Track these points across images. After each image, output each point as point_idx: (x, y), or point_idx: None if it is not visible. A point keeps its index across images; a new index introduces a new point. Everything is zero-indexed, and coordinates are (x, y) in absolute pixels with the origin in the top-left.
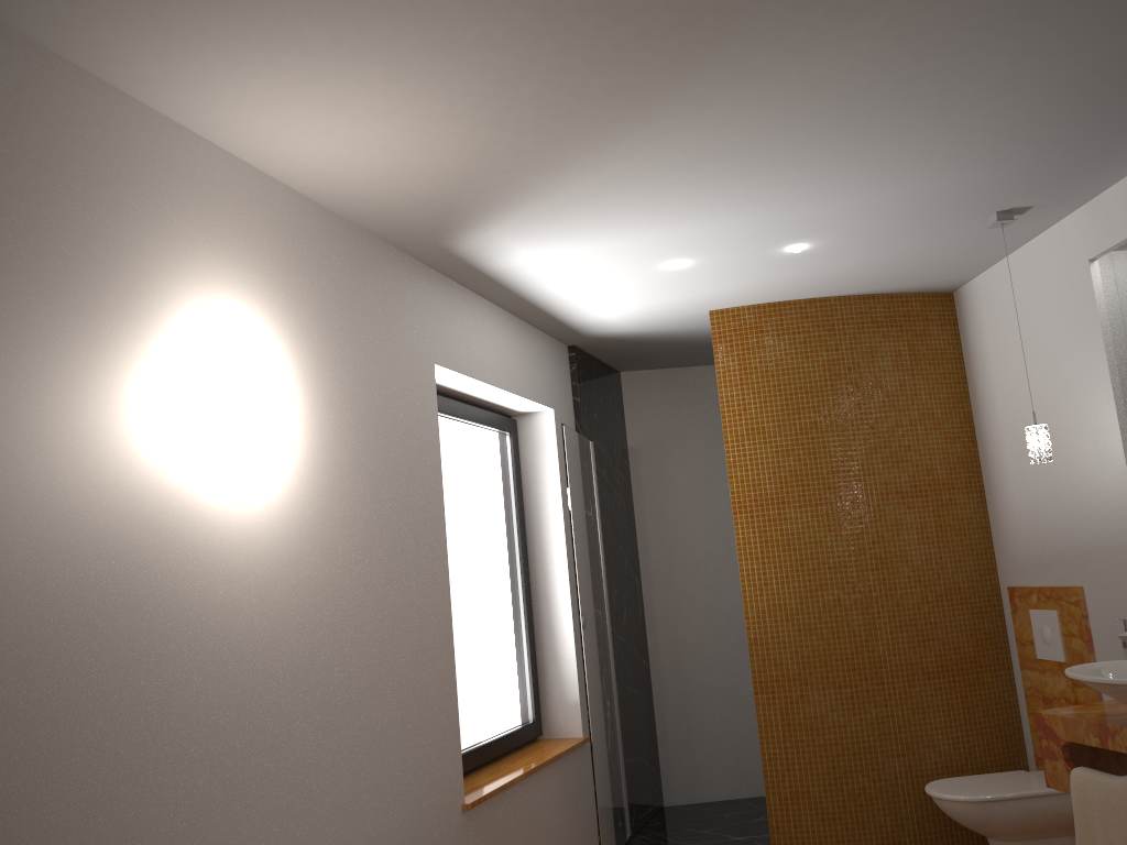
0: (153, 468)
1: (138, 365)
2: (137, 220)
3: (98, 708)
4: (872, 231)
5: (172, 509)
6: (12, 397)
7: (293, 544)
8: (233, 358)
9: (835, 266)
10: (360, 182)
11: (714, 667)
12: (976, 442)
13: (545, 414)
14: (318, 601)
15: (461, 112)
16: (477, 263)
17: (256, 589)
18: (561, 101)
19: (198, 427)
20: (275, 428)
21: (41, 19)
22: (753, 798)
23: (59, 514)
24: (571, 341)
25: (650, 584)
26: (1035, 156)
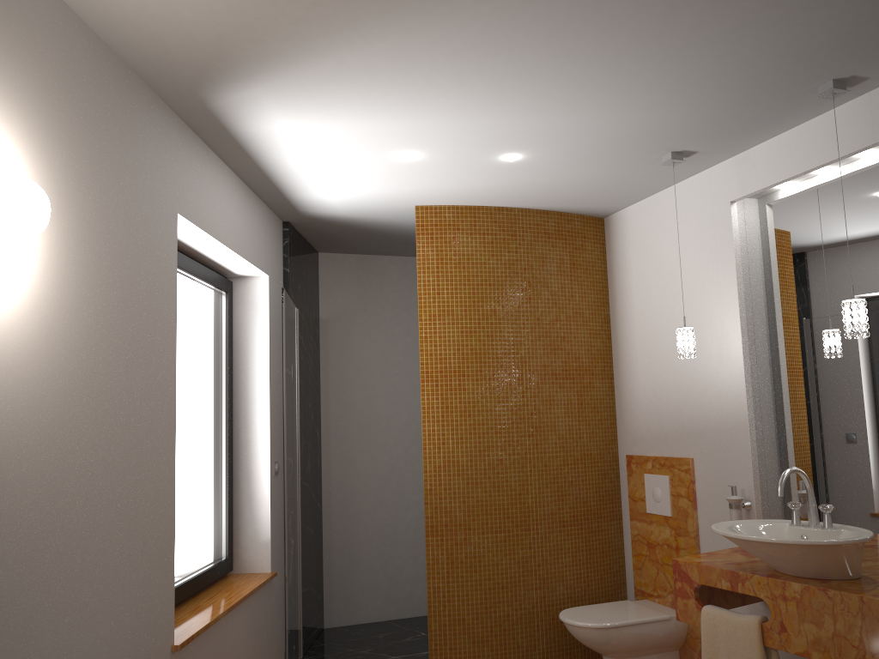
0: None
1: None
2: None
3: None
4: (575, 152)
5: None
6: None
7: (28, 378)
8: None
9: (532, 180)
10: (136, 2)
11: (376, 510)
12: (611, 339)
13: (260, 279)
14: (50, 442)
15: None
16: (228, 122)
17: None
18: None
19: None
20: (18, 248)
21: None
22: (399, 619)
23: None
24: (287, 217)
25: (329, 438)
26: (724, 106)
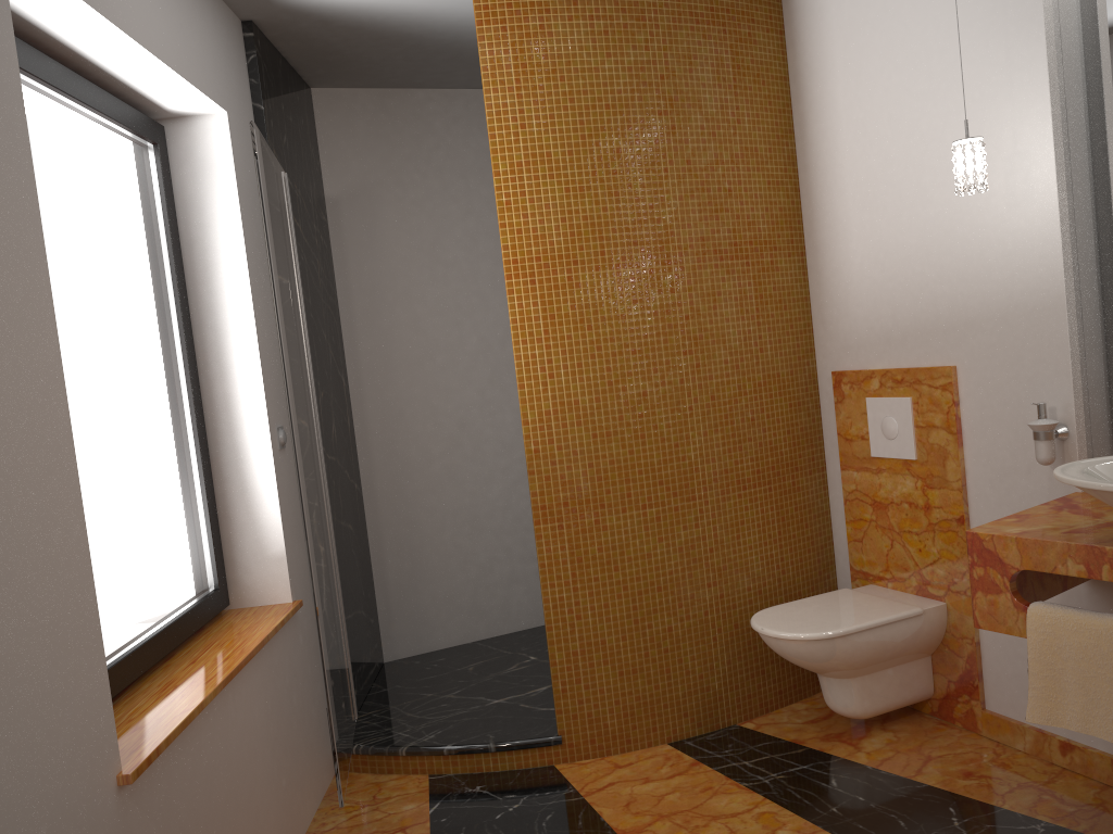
0: None
1: None
2: None
3: None
4: None
5: None
6: None
7: None
8: None
9: None
10: None
11: (445, 486)
12: (799, 191)
13: (213, 119)
14: None
15: None
16: None
17: None
18: None
19: None
20: None
21: None
22: (492, 638)
23: None
24: (249, 11)
25: (361, 385)
26: None
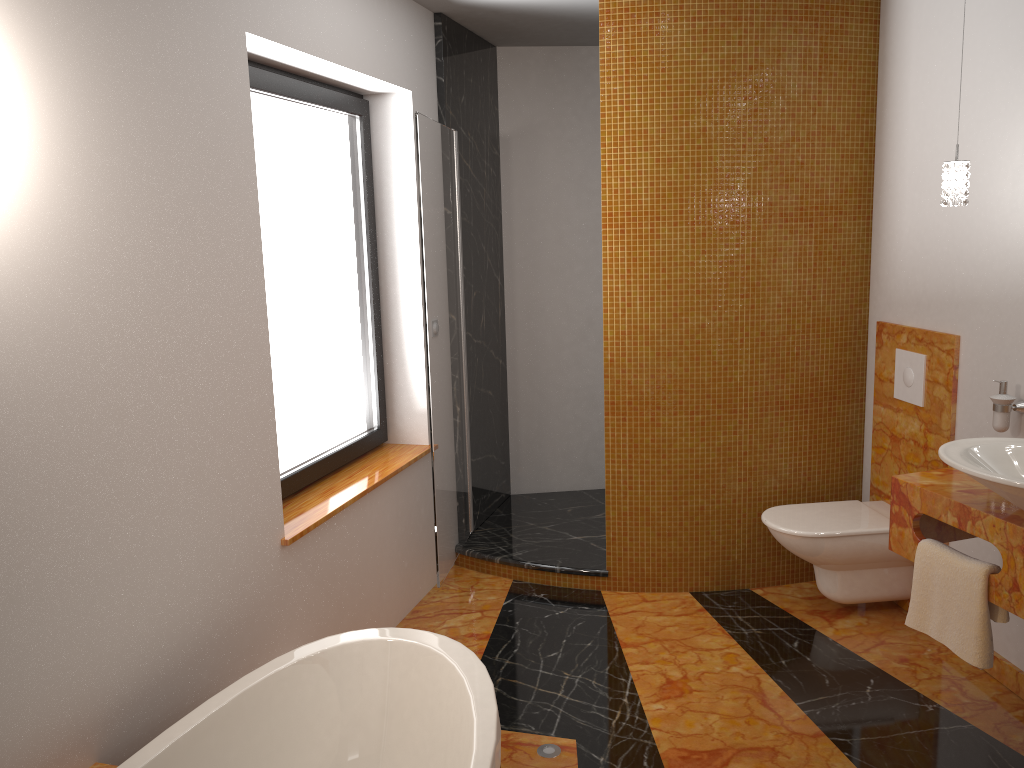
0: None
1: None
2: None
3: None
4: None
5: None
6: None
7: (22, 280)
8: None
9: None
10: None
11: (571, 369)
12: (874, 163)
13: (402, 96)
14: (69, 349)
15: None
16: None
17: None
18: None
19: None
20: None
21: None
22: (596, 490)
23: None
24: (437, 8)
25: (513, 284)
26: None
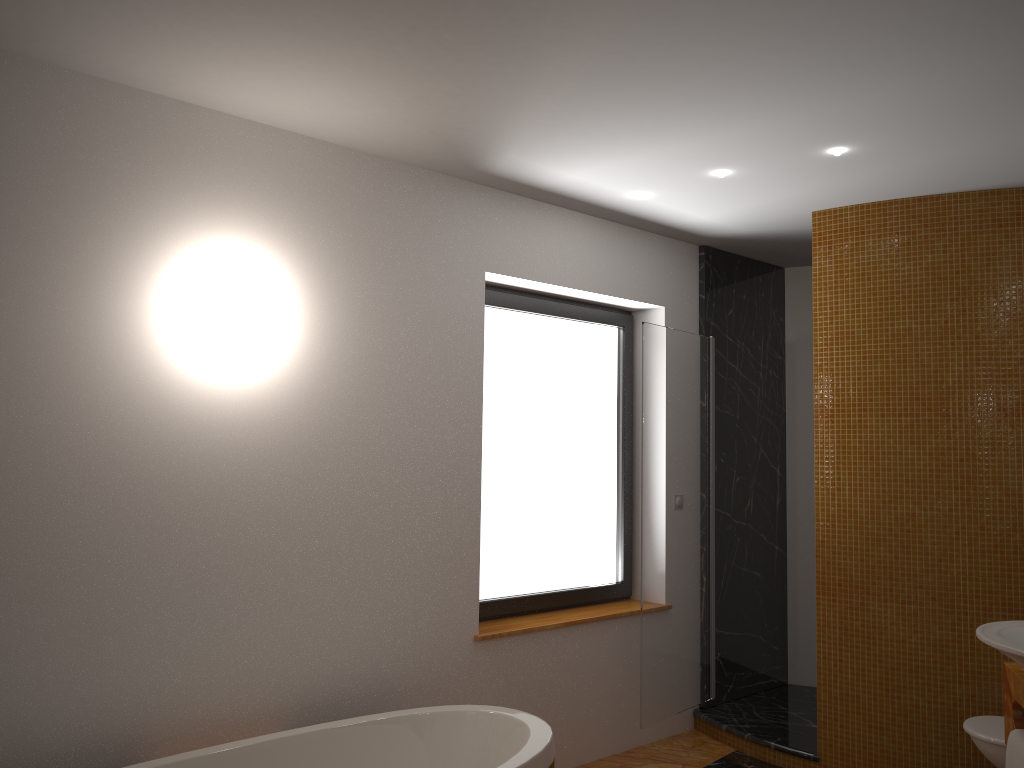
0: (146, 359)
1: (136, 287)
2: (143, 182)
3: (83, 516)
4: (911, 129)
5: (162, 388)
6: (22, 312)
7: (288, 417)
8: (235, 277)
9: (911, 165)
10: (358, 129)
11: None
12: None
13: (657, 311)
14: (312, 461)
15: (372, 73)
16: (526, 182)
17: (244, 448)
18: (441, 55)
19: (193, 329)
20: (277, 329)
21: (45, 52)
22: None
23: (58, 389)
24: (697, 242)
25: (795, 476)
26: None
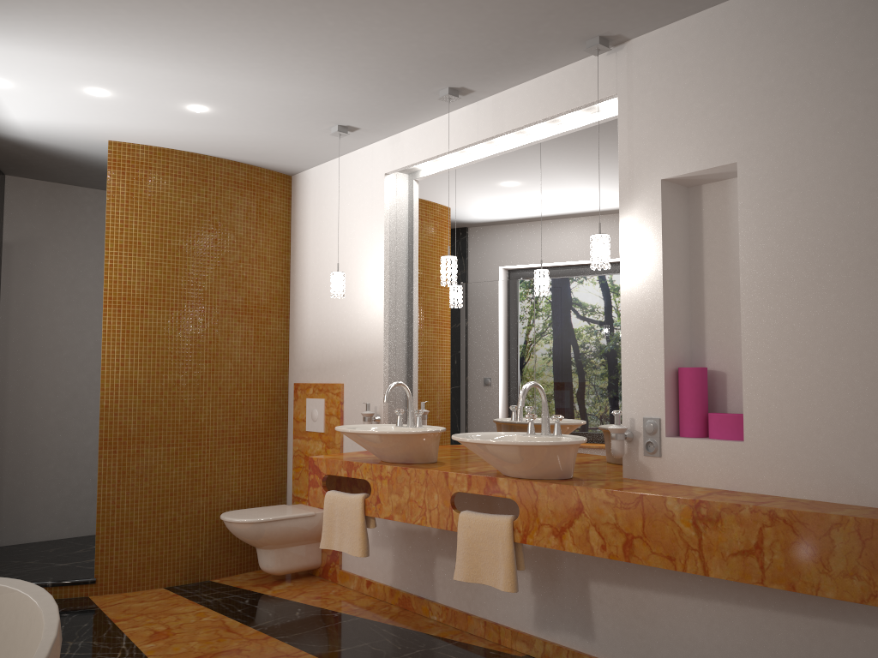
0: None
1: None
2: None
3: None
4: (256, 113)
5: None
6: None
7: None
8: None
9: (220, 132)
10: None
11: (55, 434)
12: (290, 283)
13: None
14: None
15: None
16: None
17: None
18: None
19: None
20: None
21: None
22: (73, 538)
23: None
24: None
25: (7, 361)
26: (373, 94)
